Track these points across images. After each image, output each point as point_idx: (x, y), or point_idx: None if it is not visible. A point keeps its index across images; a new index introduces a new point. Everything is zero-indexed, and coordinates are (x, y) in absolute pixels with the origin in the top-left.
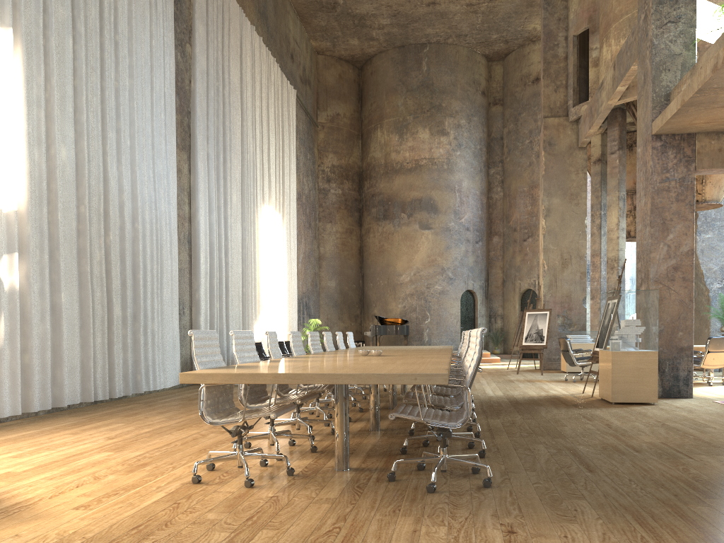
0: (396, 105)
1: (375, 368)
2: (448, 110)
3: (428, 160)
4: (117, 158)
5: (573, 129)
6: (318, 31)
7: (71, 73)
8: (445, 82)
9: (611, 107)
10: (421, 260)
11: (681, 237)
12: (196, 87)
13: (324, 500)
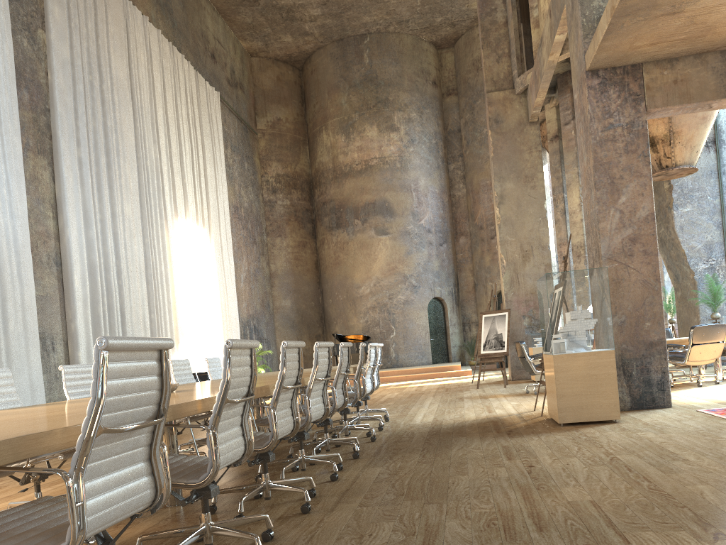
0: (339, 103)
1: None
2: (396, 104)
3: (378, 159)
4: None
5: (521, 102)
6: (245, 29)
7: None
8: (390, 74)
9: (554, 65)
10: (380, 269)
11: (637, 199)
12: (54, 79)
13: None
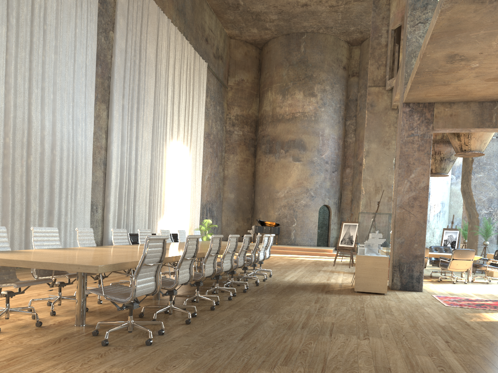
0: (281, 75)
1: (85, 258)
2: (317, 79)
3: (301, 113)
4: (41, 106)
5: (388, 95)
6: (229, 23)
7: (3, 51)
8: (316, 59)
9: None
10: (292, 182)
11: (420, 177)
12: (115, 60)
13: (25, 345)
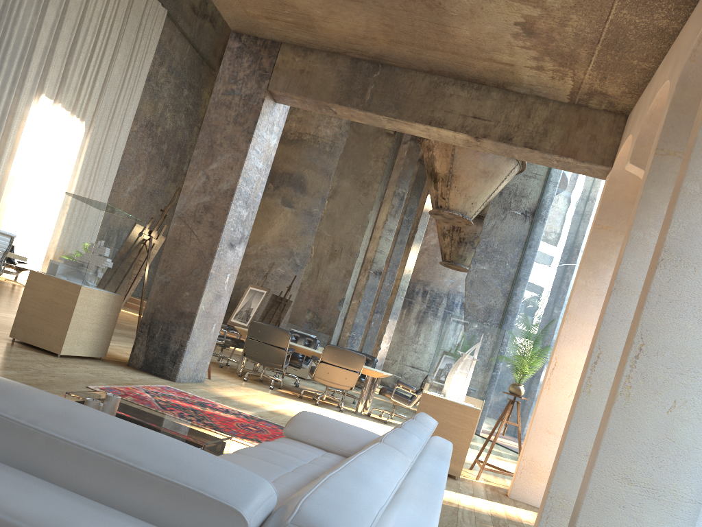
0: None
1: None
2: None
3: (311, 136)
4: None
5: None
6: None
7: None
8: None
9: None
10: (272, 236)
11: (226, 171)
12: None
13: None
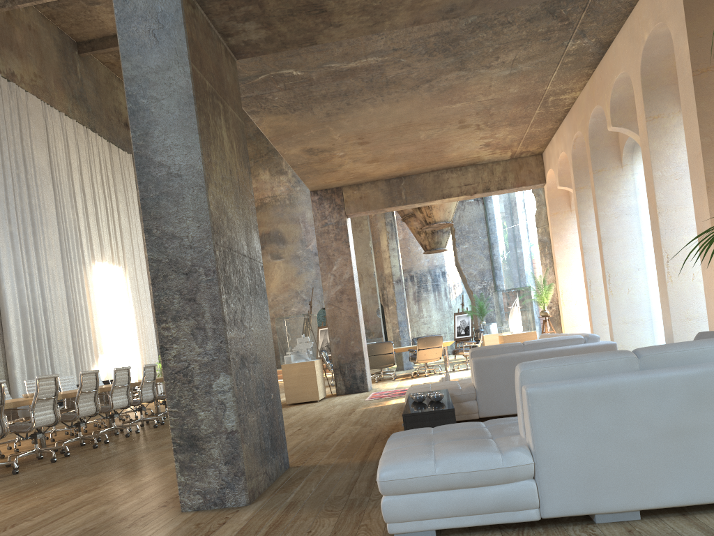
0: None
1: None
2: None
3: (271, 198)
4: None
5: None
6: None
7: None
8: None
9: None
10: (276, 287)
11: (343, 268)
12: None
13: None
